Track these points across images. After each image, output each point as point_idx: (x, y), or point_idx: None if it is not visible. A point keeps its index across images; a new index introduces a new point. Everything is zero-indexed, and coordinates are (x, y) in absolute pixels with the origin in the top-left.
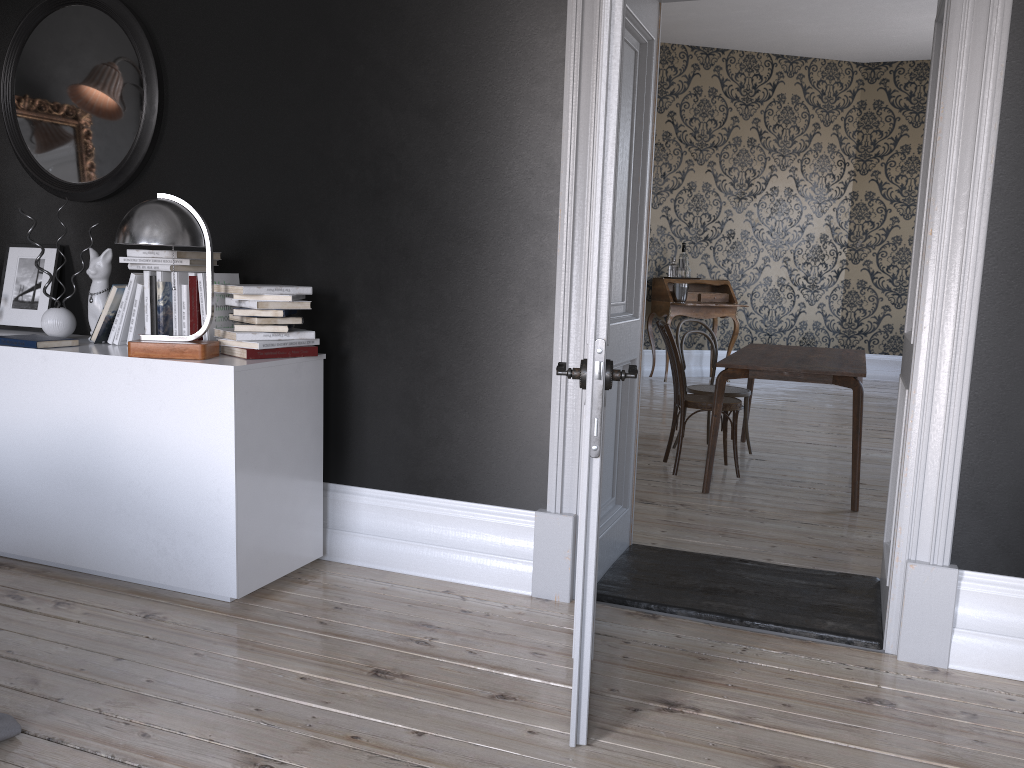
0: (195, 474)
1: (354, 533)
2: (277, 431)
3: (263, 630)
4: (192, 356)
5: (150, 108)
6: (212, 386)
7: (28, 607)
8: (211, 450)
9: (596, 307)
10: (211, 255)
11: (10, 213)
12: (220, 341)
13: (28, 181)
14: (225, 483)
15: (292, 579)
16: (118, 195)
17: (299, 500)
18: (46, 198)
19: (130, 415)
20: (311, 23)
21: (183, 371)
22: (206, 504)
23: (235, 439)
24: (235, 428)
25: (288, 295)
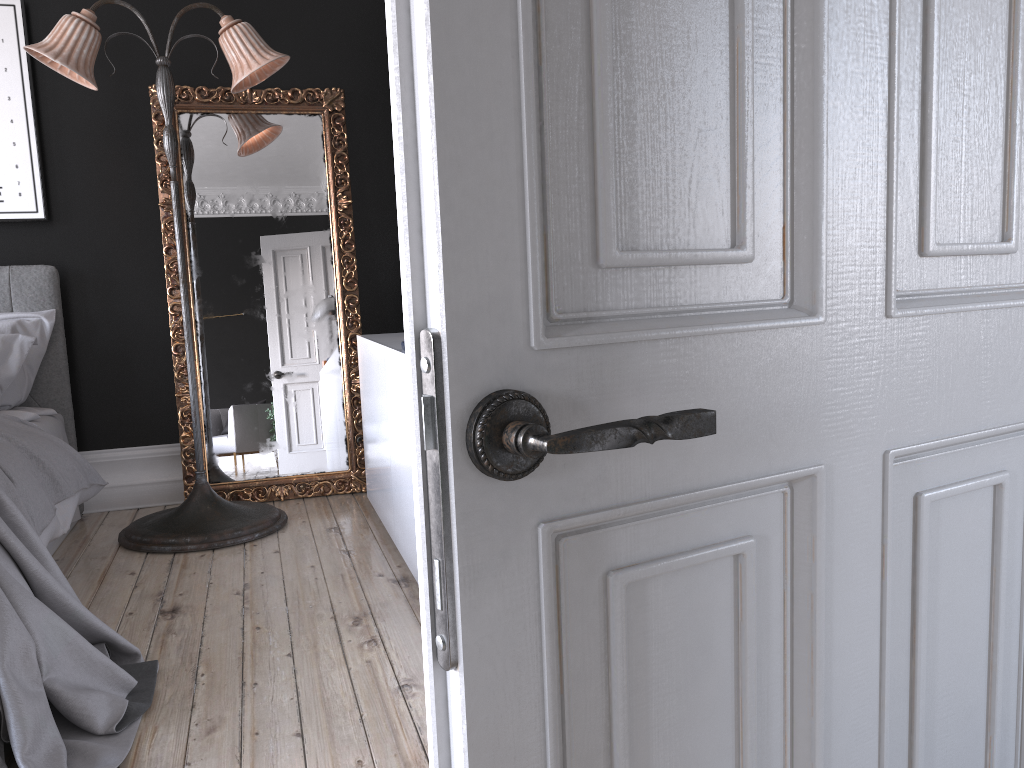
0: None
1: None
2: None
3: None
4: None
5: None
6: None
7: (345, 636)
8: None
9: (407, 236)
10: None
11: None
12: None
13: None
14: None
15: None
16: None
17: None
18: None
19: None
20: None
21: None
22: None
23: None
24: None
25: None
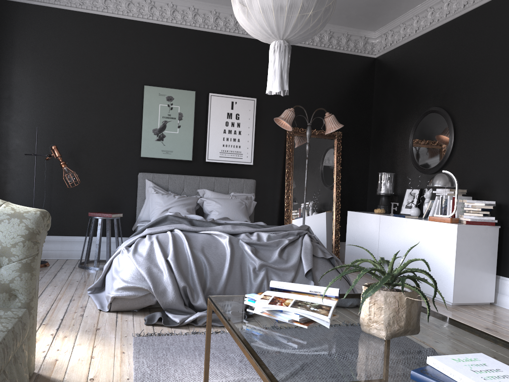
0: (443, 259)
1: (507, 296)
2: (474, 249)
3: (457, 312)
4: (447, 221)
5: (450, 143)
6: (450, 230)
7: None
8: (448, 251)
9: None
10: (457, 189)
11: (408, 178)
12: (459, 218)
13: (414, 168)
14: (451, 263)
15: (478, 306)
16: (439, 171)
17: (483, 277)
18: (418, 173)
19: (427, 239)
20: (504, 110)
21: (442, 225)
22: (445, 269)
23: (456, 248)
24: (456, 245)
25: (483, 203)
